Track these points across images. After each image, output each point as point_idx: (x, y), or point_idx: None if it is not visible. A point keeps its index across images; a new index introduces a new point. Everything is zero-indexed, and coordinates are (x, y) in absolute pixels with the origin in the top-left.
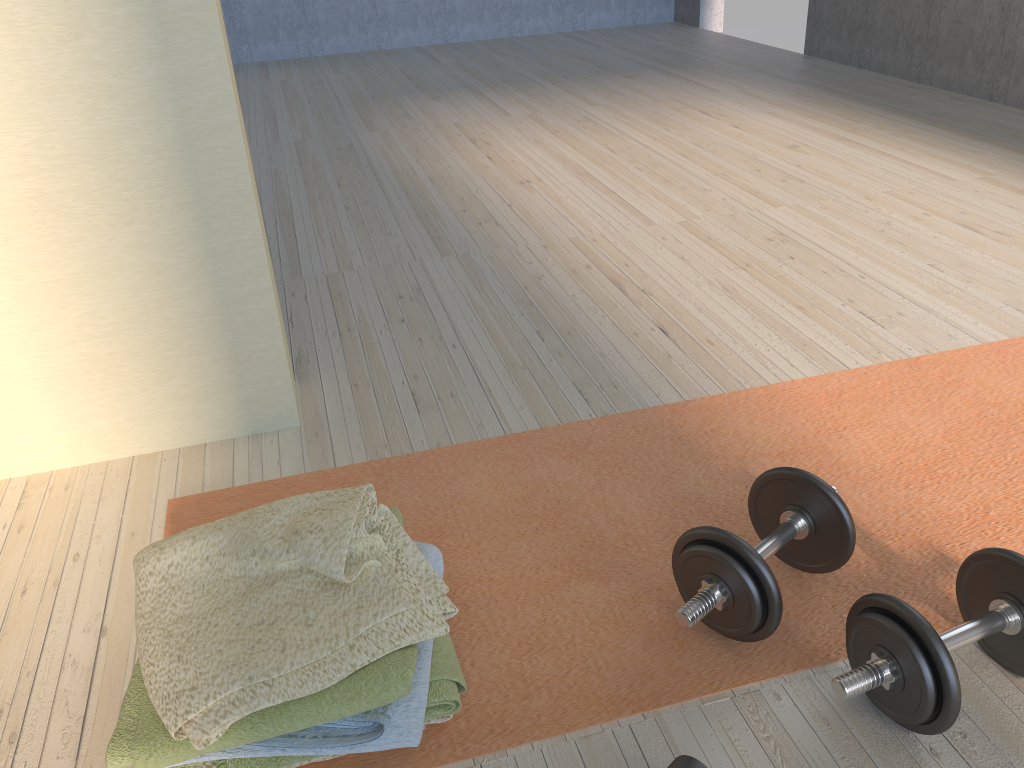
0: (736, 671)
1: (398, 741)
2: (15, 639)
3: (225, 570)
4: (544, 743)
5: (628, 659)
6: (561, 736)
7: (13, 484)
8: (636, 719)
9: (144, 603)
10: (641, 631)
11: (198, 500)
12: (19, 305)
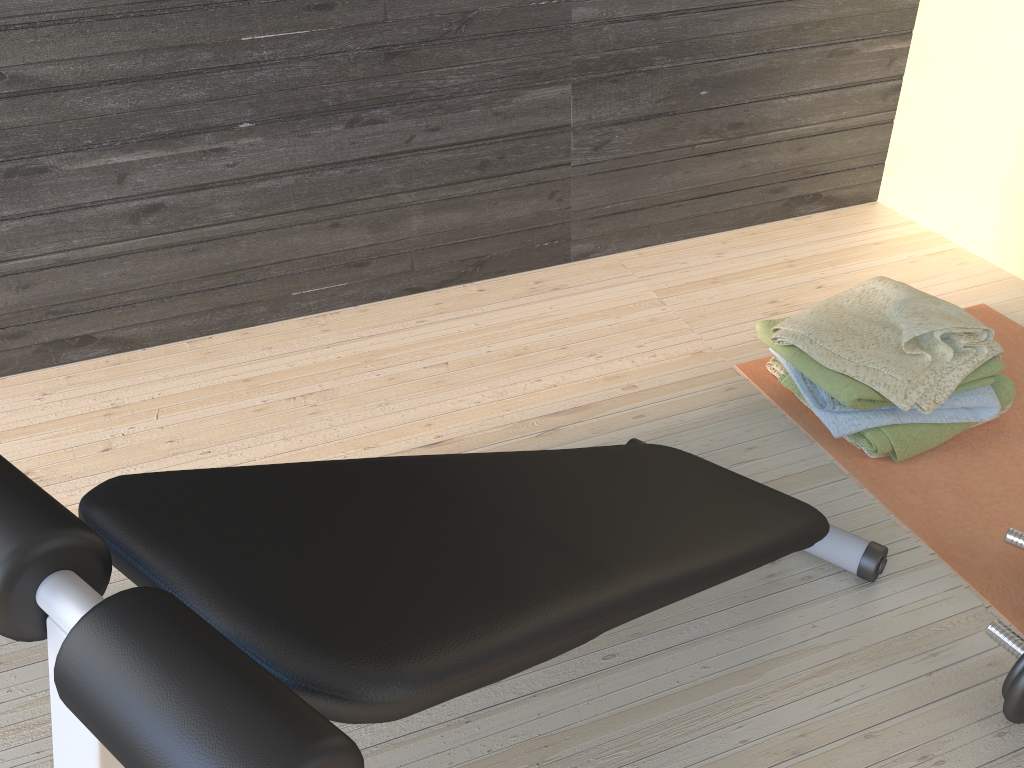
0: (1012, 609)
1: (828, 424)
2: (831, 291)
3: (885, 309)
4: (879, 504)
5: (983, 544)
6: (889, 512)
7: (947, 245)
8: (926, 550)
9: (844, 292)
10: (1020, 551)
11: (992, 315)
12: (1021, 134)
